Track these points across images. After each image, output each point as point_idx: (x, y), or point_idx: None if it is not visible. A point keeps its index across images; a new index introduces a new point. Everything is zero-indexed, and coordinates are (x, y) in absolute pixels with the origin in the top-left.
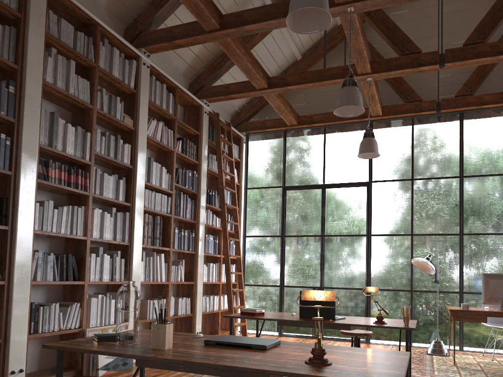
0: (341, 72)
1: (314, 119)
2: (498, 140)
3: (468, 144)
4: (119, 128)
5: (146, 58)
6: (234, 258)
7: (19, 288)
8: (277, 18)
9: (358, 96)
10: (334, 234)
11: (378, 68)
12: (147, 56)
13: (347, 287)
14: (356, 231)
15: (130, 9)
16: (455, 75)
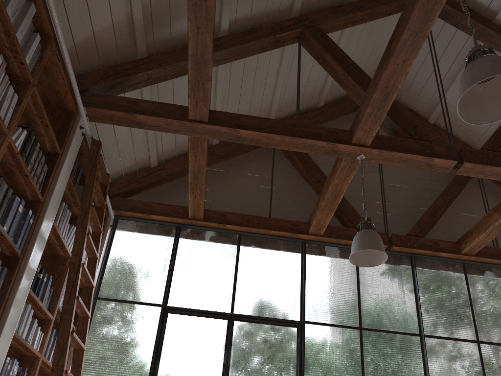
0: (326, 134)
1: (229, 218)
2: (457, 297)
3: (424, 295)
4: None
5: None
6: None
7: None
8: None
9: None
10: None
11: (379, 143)
12: None
13: None
14: None
15: None
16: (396, 216)
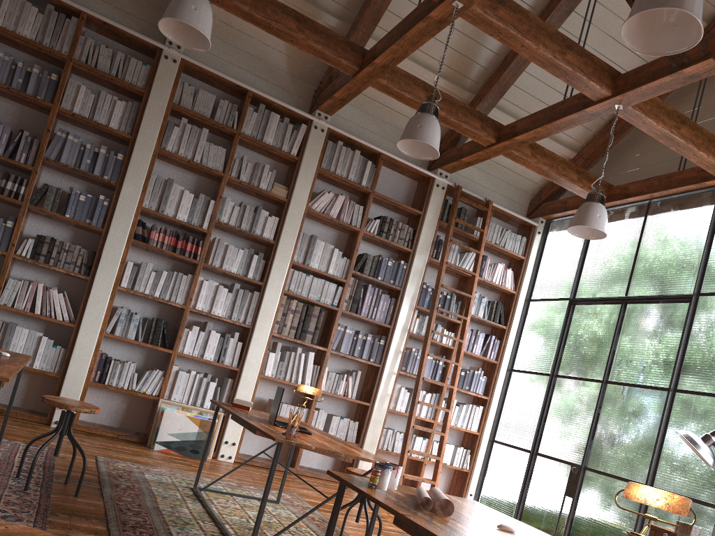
0: (576, 103)
1: (630, 190)
2: None
3: None
4: (272, 199)
5: (318, 120)
6: (479, 396)
7: (86, 334)
8: (394, 42)
9: (421, 125)
10: (620, 382)
11: (623, 85)
12: (324, 118)
13: (617, 476)
14: (655, 381)
15: (316, 69)
16: None
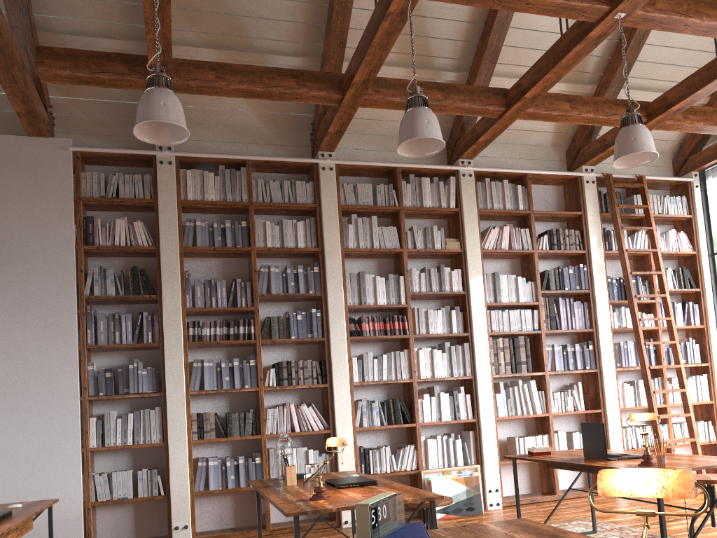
0: None
1: None
2: None
3: None
4: (447, 255)
5: (464, 167)
6: (700, 365)
7: (342, 435)
8: (548, 72)
9: (634, 137)
10: None
11: None
12: (467, 163)
13: None
14: None
15: (443, 123)
16: None
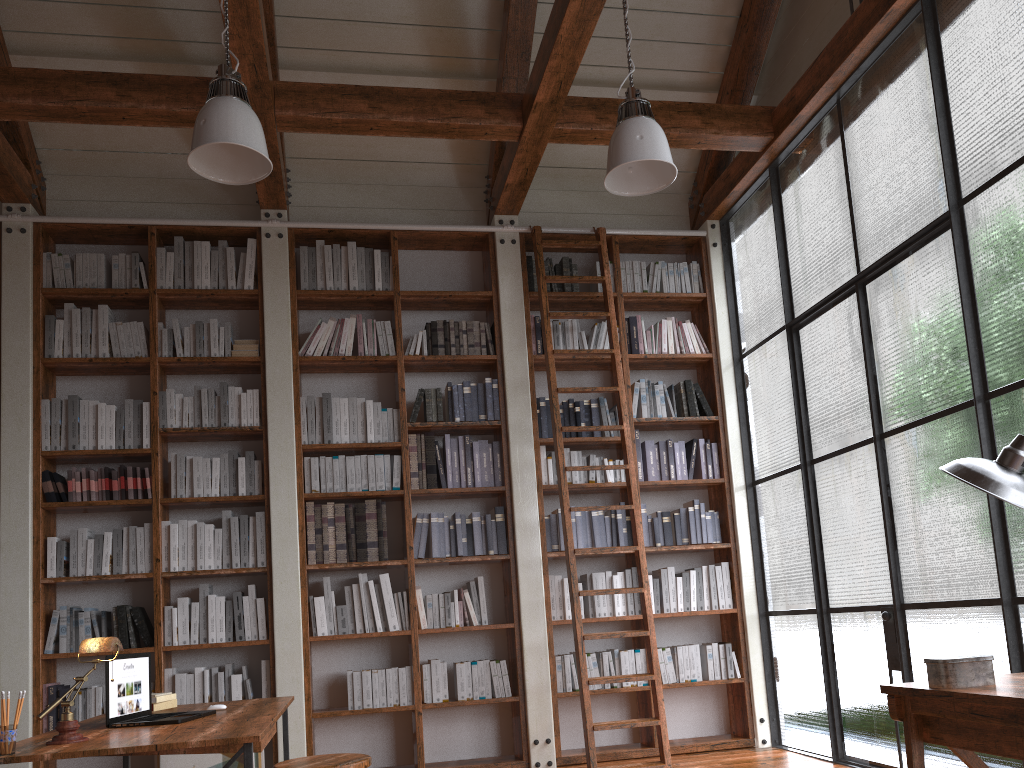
0: None
1: (798, 98)
2: None
3: None
4: (245, 367)
5: (267, 223)
6: (713, 547)
7: (11, 666)
8: None
9: (205, 120)
10: (901, 426)
11: None
12: (277, 216)
13: (954, 601)
14: (950, 397)
15: None
16: None
